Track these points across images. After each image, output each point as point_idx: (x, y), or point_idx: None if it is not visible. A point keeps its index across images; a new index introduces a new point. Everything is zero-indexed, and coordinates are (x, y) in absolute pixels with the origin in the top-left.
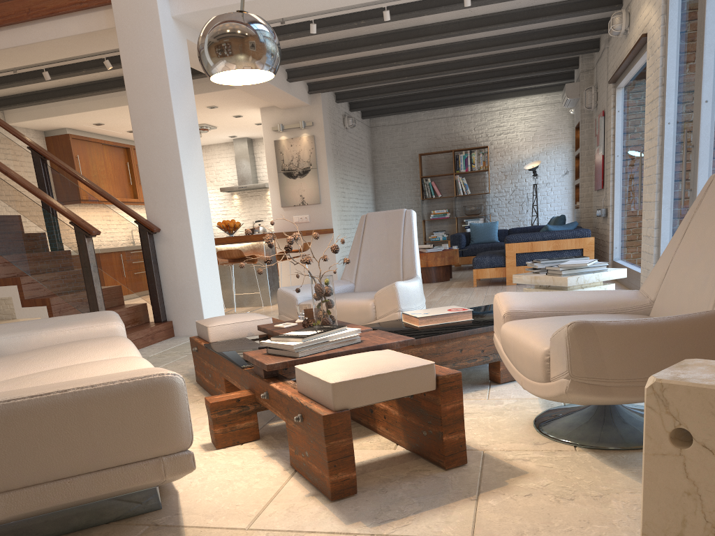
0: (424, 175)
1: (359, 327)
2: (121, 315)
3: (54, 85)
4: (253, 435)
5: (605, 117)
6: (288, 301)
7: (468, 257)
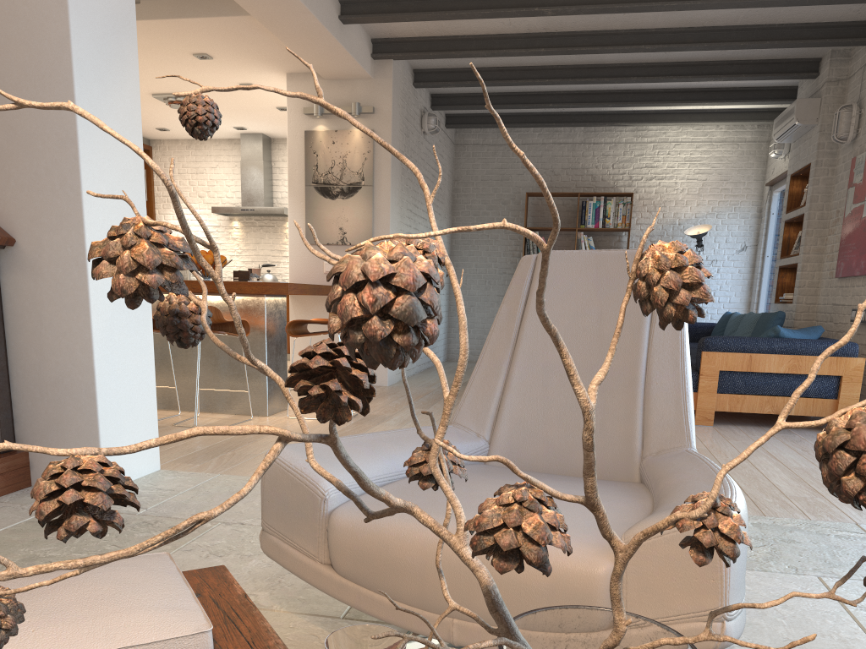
0: (529, 226)
1: None
2: None
3: None
4: None
5: None
6: (295, 496)
7: None
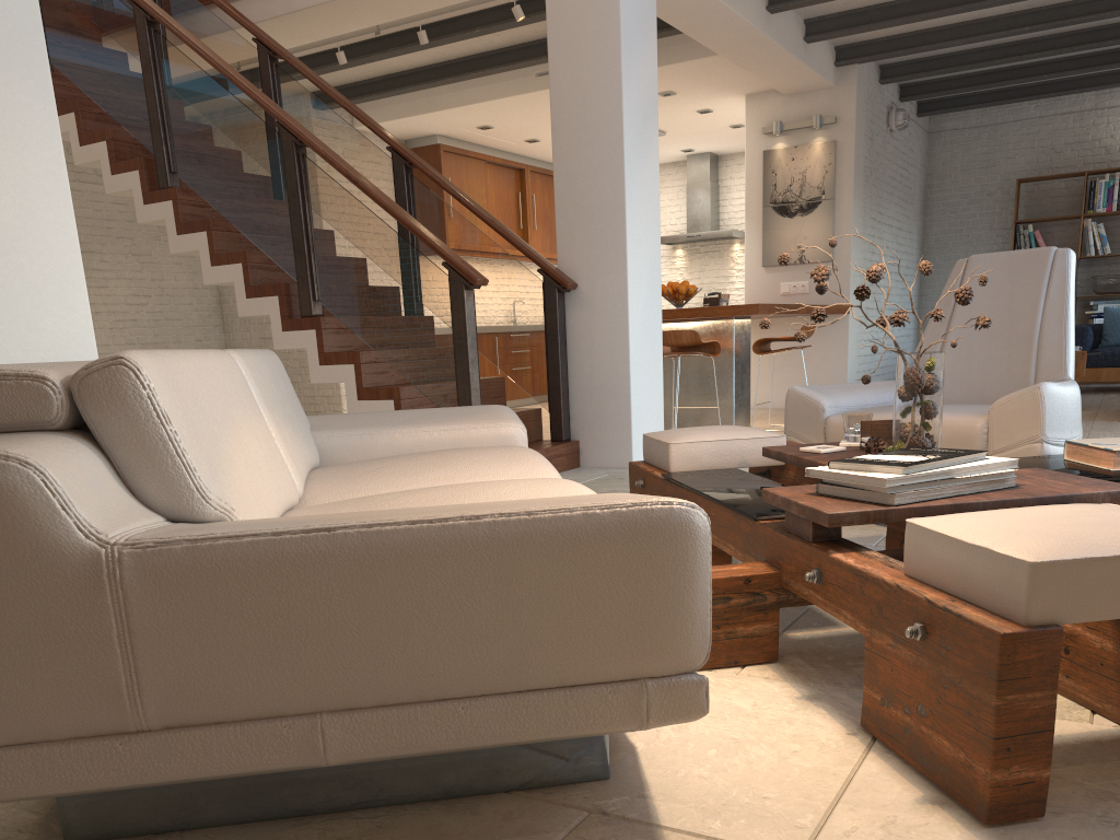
0: (1021, 219)
1: None
2: None
3: (428, 60)
4: (765, 651)
5: None
6: (805, 411)
7: (1095, 370)
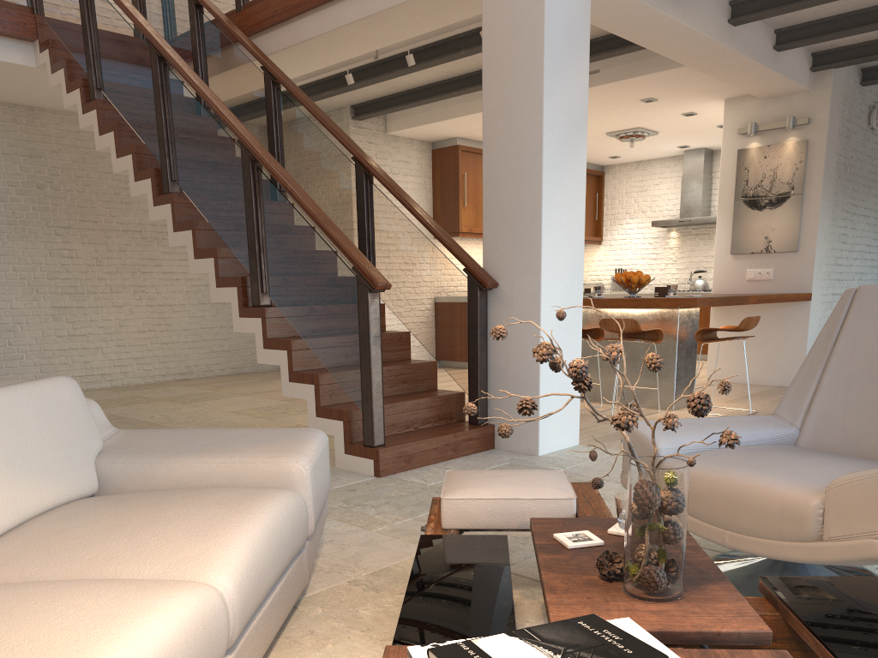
0: None
1: (737, 613)
2: (418, 409)
3: (436, 78)
4: None
5: None
6: (641, 451)
7: None
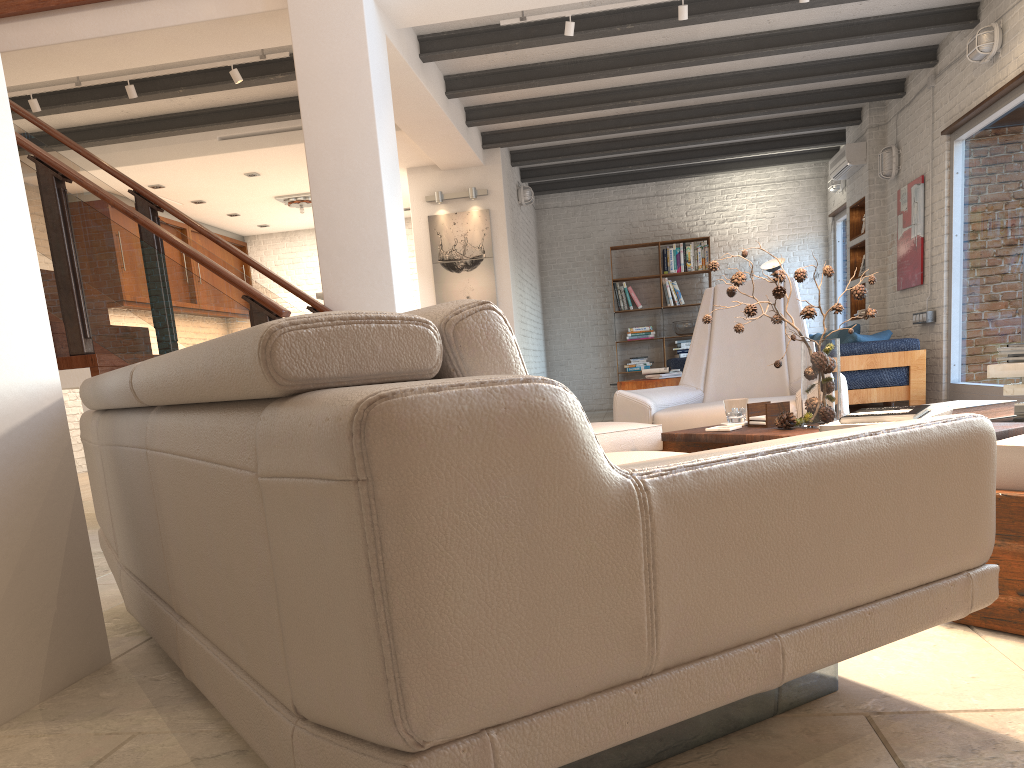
0: (615, 278)
1: None
2: None
3: (110, 117)
4: None
5: (930, 183)
6: (633, 411)
7: None
